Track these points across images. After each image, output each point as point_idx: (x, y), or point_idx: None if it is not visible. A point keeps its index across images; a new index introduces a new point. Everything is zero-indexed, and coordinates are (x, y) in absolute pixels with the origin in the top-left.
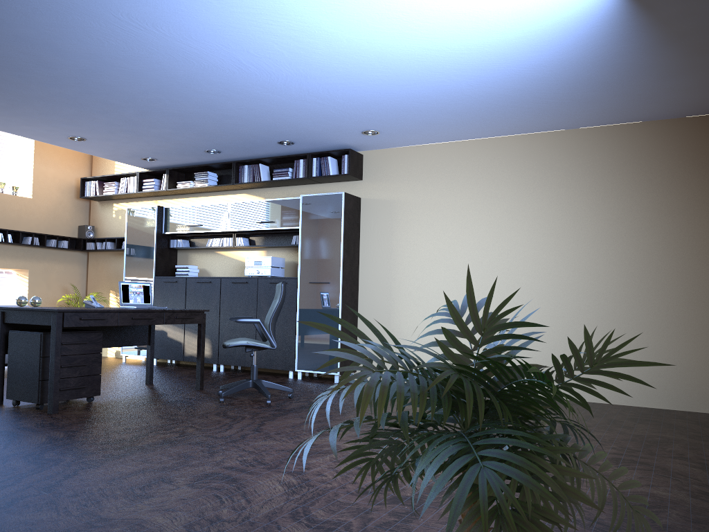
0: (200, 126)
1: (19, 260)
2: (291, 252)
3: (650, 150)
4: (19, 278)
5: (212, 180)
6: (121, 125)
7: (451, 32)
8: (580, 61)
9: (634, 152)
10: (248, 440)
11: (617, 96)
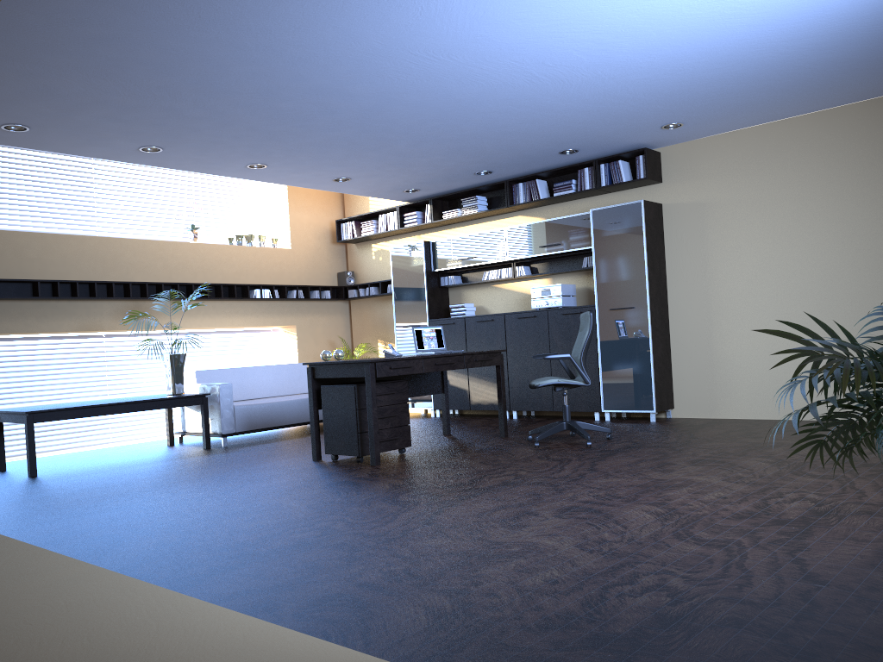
0: (475, 148)
1: (286, 316)
2: (581, 277)
3: None
4: (287, 335)
5: (481, 205)
6: (390, 159)
7: (784, 3)
8: None
9: None
10: (589, 478)
11: None
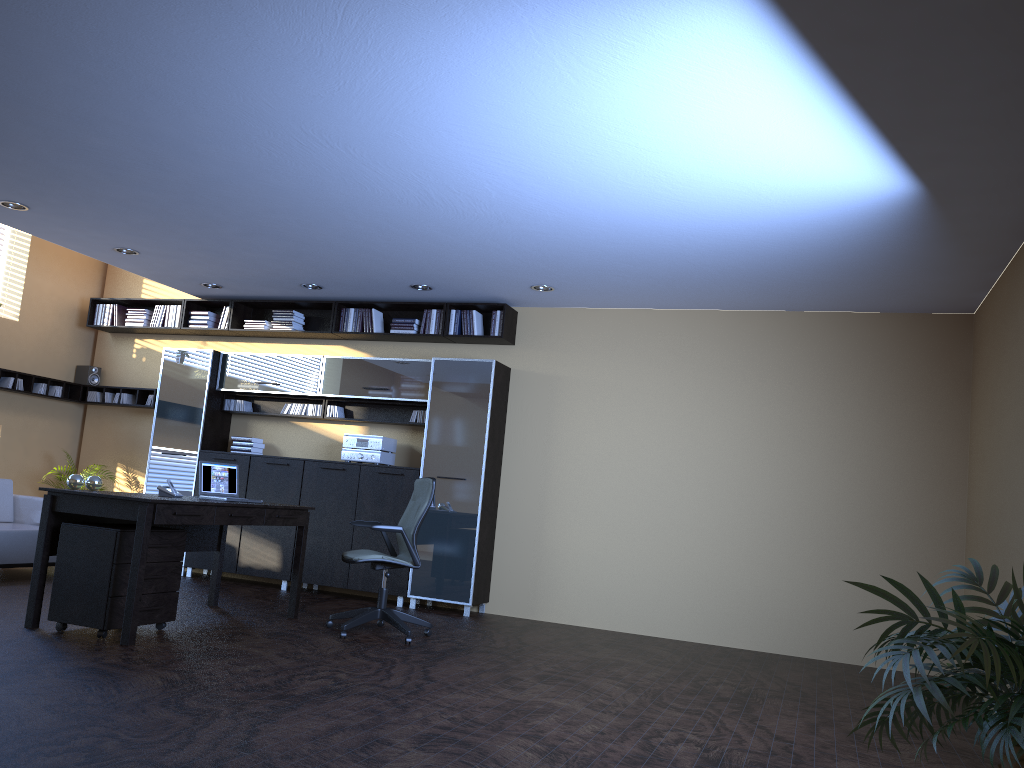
0: (317, 256)
1: None
2: (405, 432)
3: (888, 348)
4: None
5: (297, 322)
6: (205, 243)
7: (711, 198)
8: (842, 244)
9: (869, 348)
10: (431, 692)
11: (865, 284)
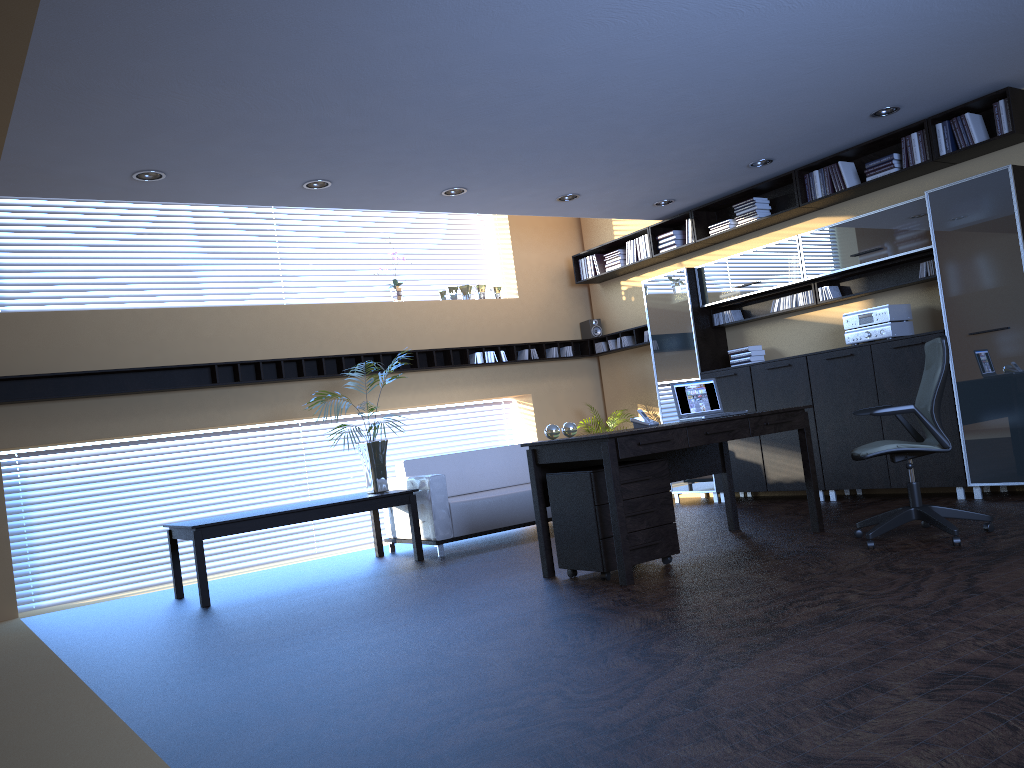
0: (743, 124)
1: (518, 383)
2: (918, 292)
3: None
4: (521, 407)
5: (761, 209)
6: (627, 159)
7: None
8: None
9: None
10: (970, 609)
11: None
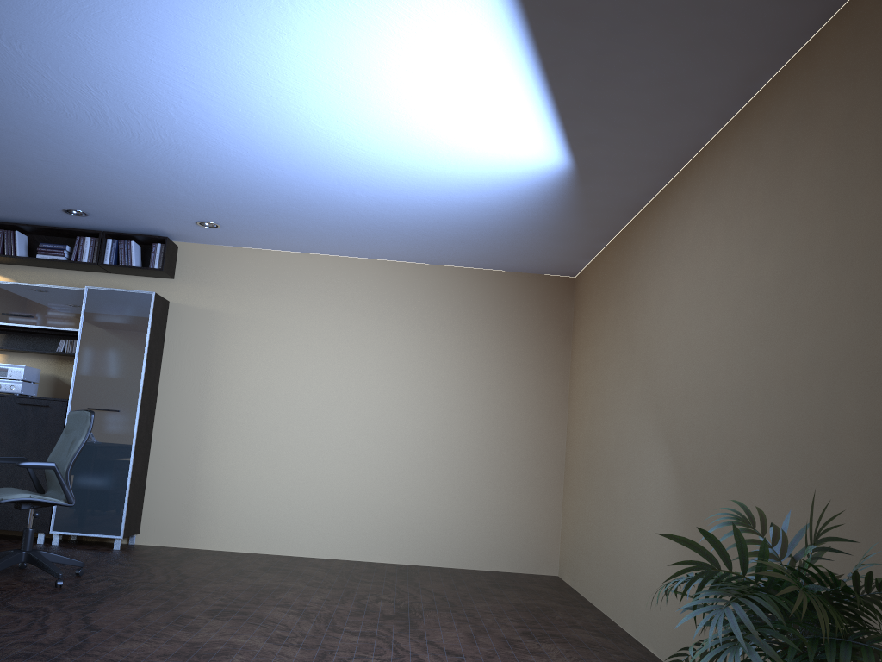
0: None
1: None
2: (50, 361)
3: (511, 301)
4: None
5: None
6: None
7: (393, 152)
8: (493, 208)
9: (496, 301)
10: (98, 644)
11: (501, 245)
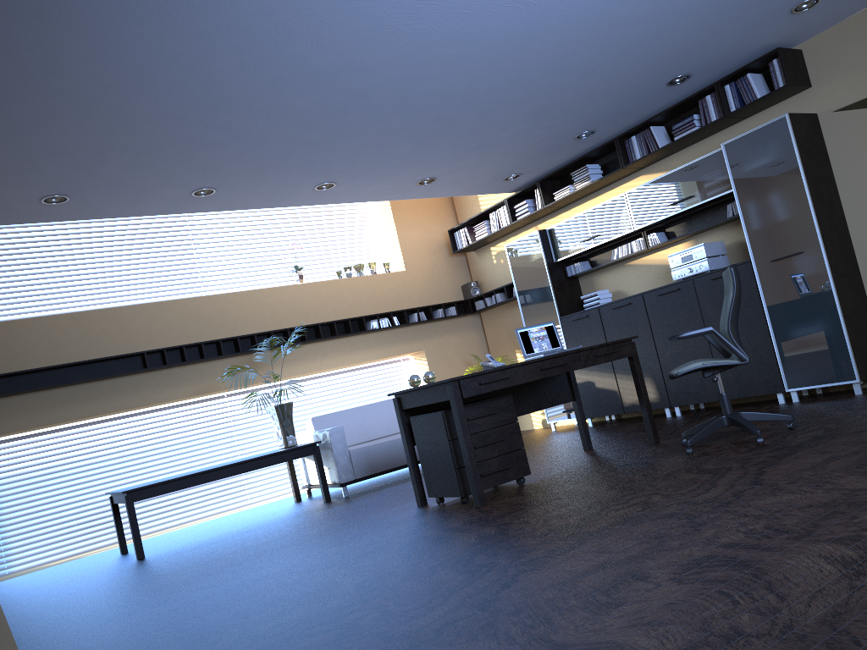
0: (557, 103)
1: (412, 342)
2: (729, 230)
3: None
4: (418, 362)
5: (594, 174)
6: (466, 143)
7: None
8: None
9: None
10: (747, 499)
11: None
